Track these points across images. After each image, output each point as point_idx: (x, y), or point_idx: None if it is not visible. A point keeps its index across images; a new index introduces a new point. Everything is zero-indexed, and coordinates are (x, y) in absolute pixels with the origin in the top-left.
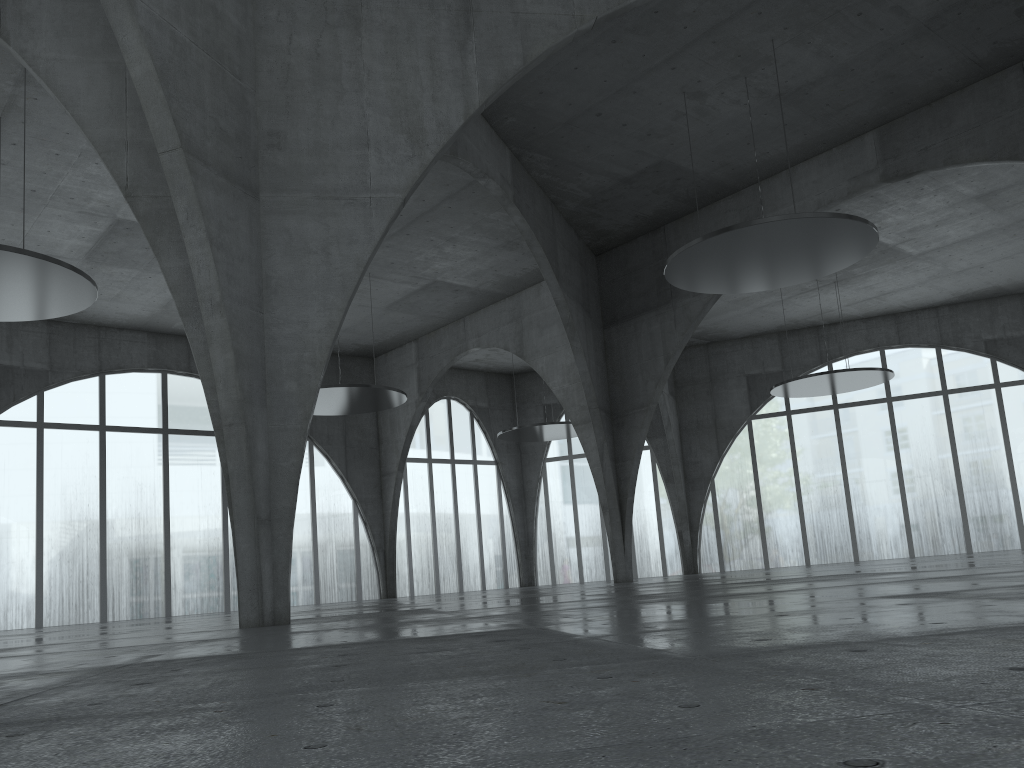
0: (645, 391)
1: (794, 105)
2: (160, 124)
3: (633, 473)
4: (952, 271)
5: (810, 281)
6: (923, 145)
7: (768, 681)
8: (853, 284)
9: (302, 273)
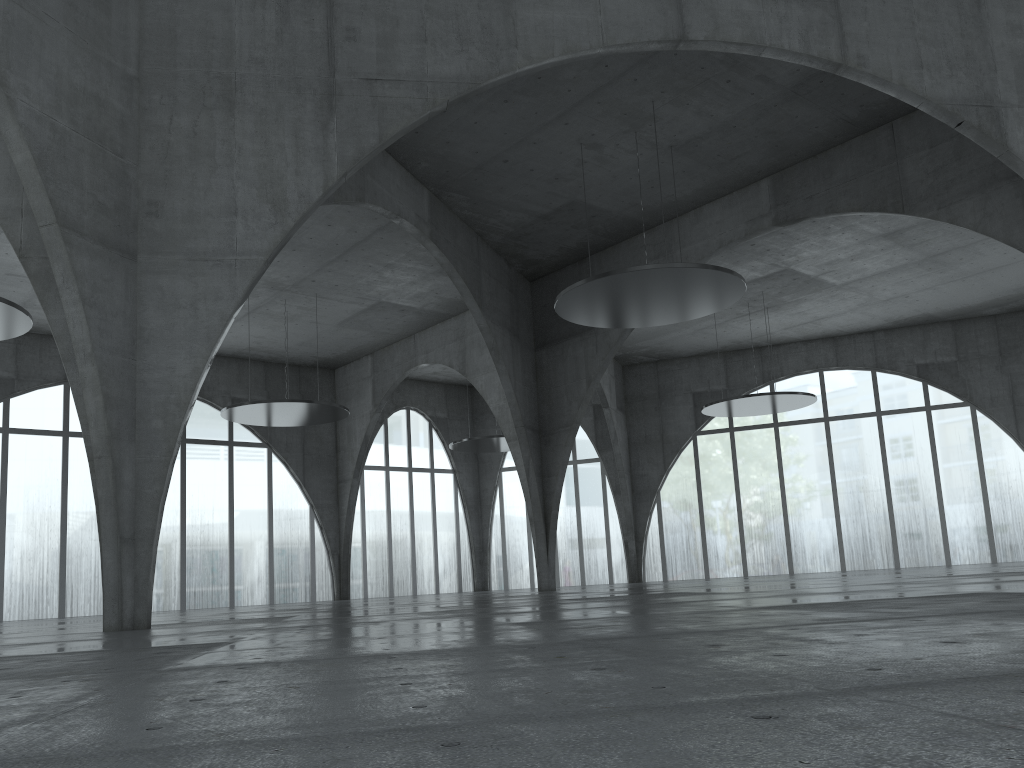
0: (569, 411)
1: (687, 155)
2: (39, 203)
3: (558, 488)
4: (879, 300)
5: (743, 307)
6: (809, 193)
7: (108, 685)
8: (786, 310)
9: (172, 325)
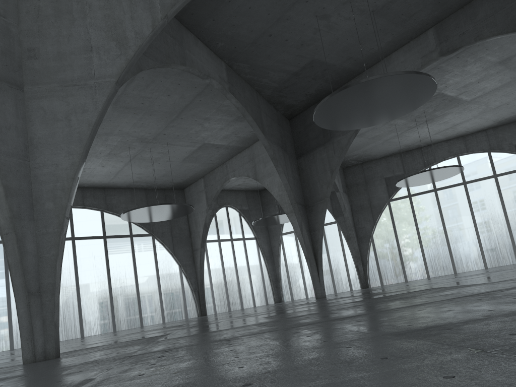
0: (322, 191)
1: (383, 17)
2: None
3: (320, 237)
4: (491, 108)
5: (412, 122)
6: (461, 31)
7: None
8: (436, 121)
9: (53, 134)
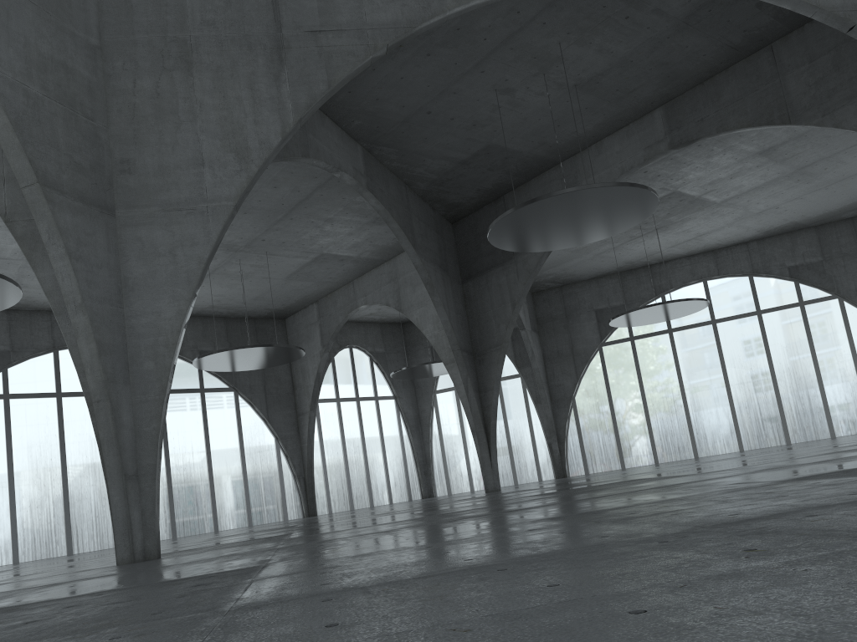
0: (498, 333)
1: (589, 92)
2: (19, 165)
3: (494, 401)
4: (753, 213)
5: (636, 230)
6: (699, 117)
7: None
8: (672, 229)
9: (154, 272)
